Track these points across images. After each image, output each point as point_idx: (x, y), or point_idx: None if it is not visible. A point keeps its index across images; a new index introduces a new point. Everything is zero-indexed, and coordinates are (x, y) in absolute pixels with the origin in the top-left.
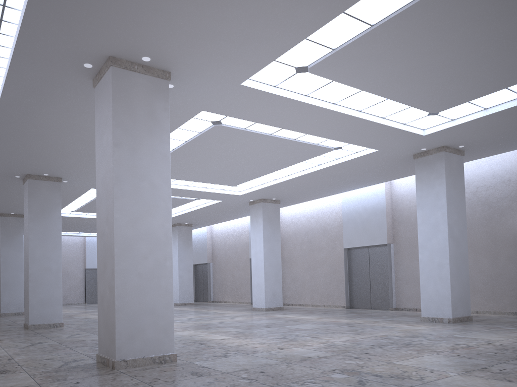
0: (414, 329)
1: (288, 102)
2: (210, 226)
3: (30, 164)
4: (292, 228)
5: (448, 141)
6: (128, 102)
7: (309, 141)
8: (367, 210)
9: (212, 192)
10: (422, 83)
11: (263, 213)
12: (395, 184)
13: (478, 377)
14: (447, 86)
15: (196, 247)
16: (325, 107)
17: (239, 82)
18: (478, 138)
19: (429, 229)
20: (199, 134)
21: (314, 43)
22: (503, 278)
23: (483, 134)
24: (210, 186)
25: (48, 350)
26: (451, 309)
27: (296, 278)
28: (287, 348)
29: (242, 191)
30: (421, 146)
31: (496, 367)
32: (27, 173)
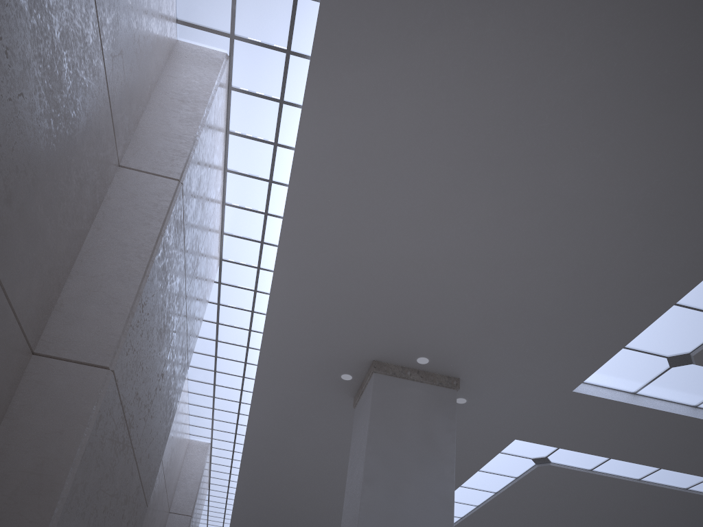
0: None
1: (661, 418)
2: None
3: (284, 525)
4: None
5: None
6: (393, 419)
7: None
8: None
9: None
10: None
11: None
12: None
13: None
14: None
15: None
16: None
17: (570, 387)
18: None
19: None
20: (514, 480)
21: (696, 310)
22: None
23: None
24: None
25: None
26: None
27: None
28: None
29: None
30: None
31: None
32: None
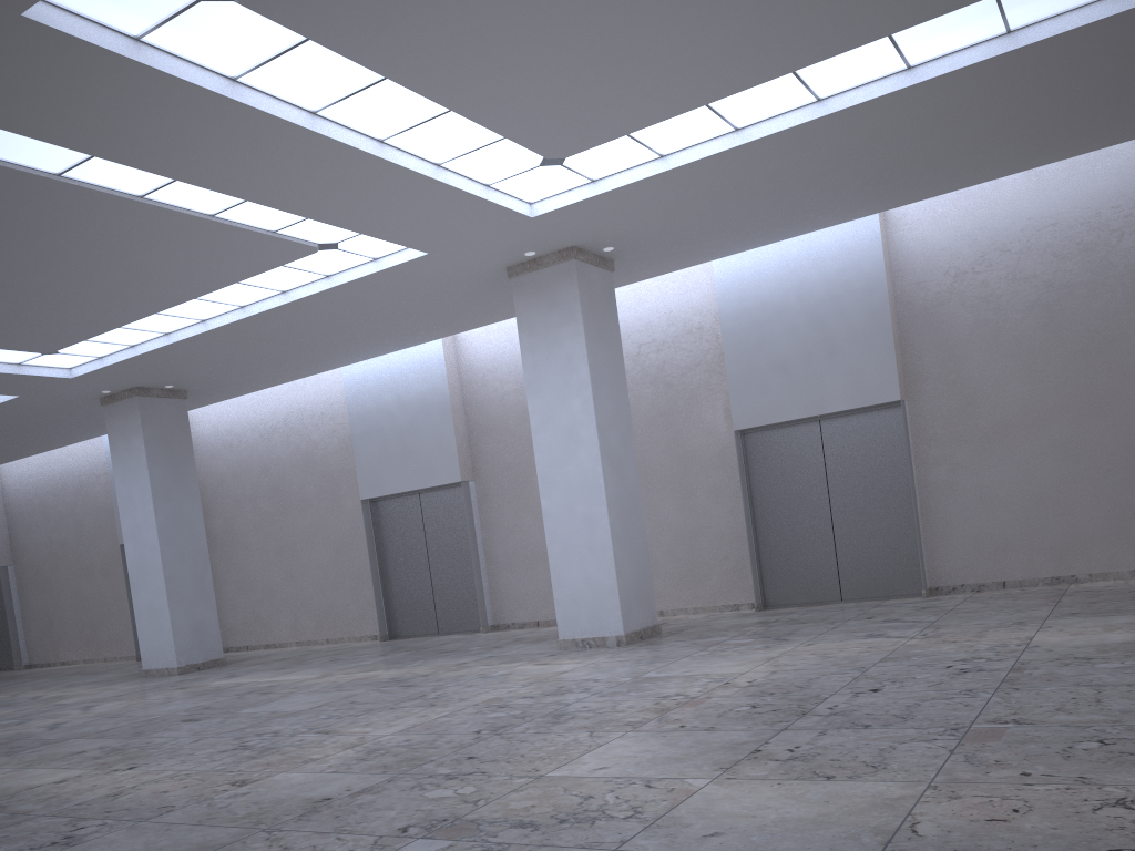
0: (554, 672)
1: (182, 93)
2: None
3: None
4: (226, 460)
5: (582, 236)
6: None
7: (253, 225)
8: (408, 407)
9: None
10: (533, 72)
11: (144, 426)
12: (466, 342)
13: (758, 781)
14: (586, 88)
15: None
16: (290, 119)
17: (16, 6)
18: (644, 231)
19: (558, 439)
20: None
21: None
22: (706, 536)
23: (655, 220)
24: None
25: None
26: (621, 614)
27: (250, 584)
28: (258, 781)
29: (75, 368)
30: (525, 247)
31: (777, 743)
32: None
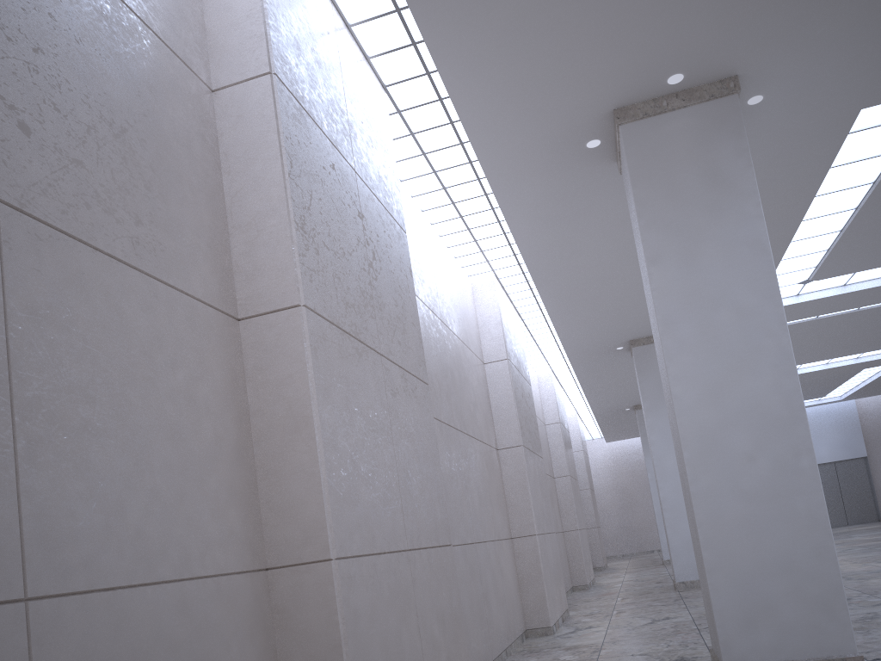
0: None
1: None
2: None
3: (622, 324)
4: None
5: None
6: (662, 174)
7: None
8: None
9: None
10: None
11: None
12: None
13: None
14: None
15: None
16: None
17: None
18: None
19: None
20: None
21: None
22: None
23: None
24: None
25: (662, 634)
26: None
27: None
28: None
29: None
30: None
31: None
32: (628, 339)
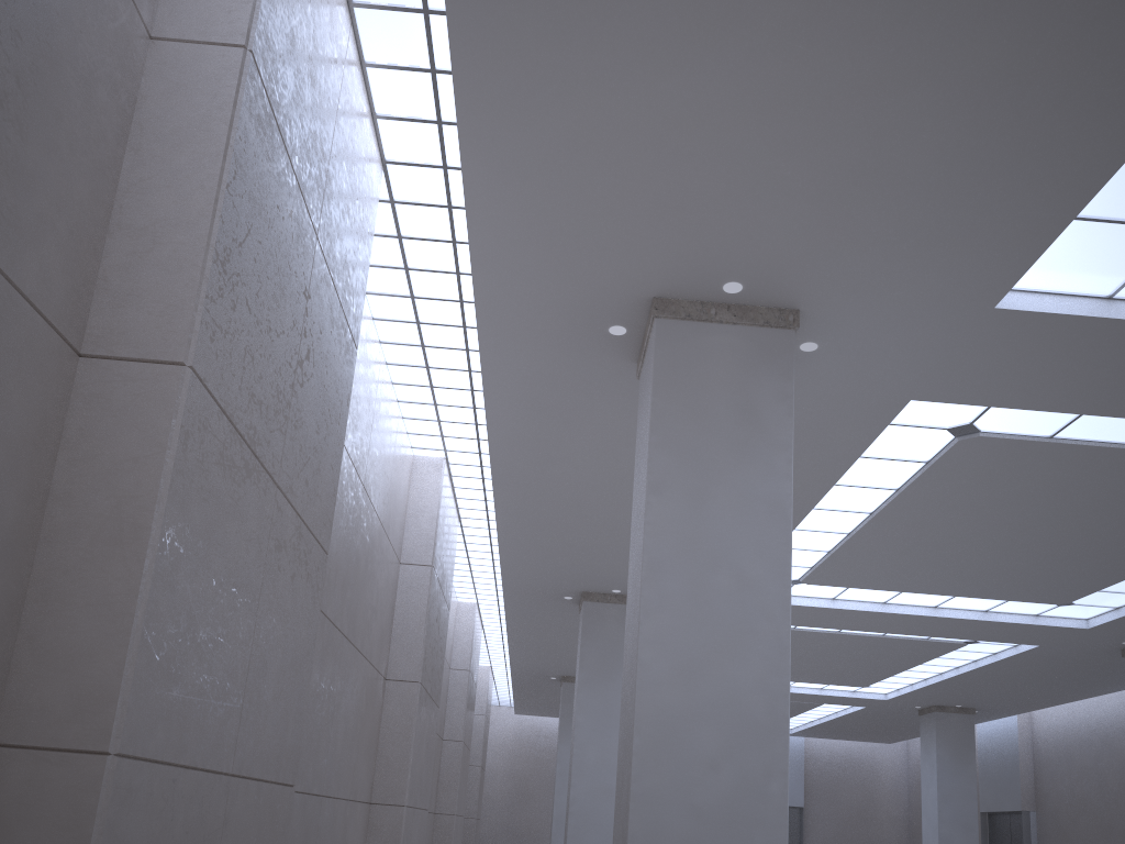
0: None
1: None
2: (1028, 714)
3: (580, 568)
4: None
5: None
6: (691, 390)
7: None
8: None
9: (1005, 623)
10: None
11: None
12: None
13: None
14: None
15: (992, 768)
16: None
17: (989, 302)
18: None
19: None
20: (924, 467)
21: None
22: None
23: None
24: (996, 606)
25: None
26: None
27: None
28: None
29: (1092, 619)
30: None
31: None
32: (582, 589)
